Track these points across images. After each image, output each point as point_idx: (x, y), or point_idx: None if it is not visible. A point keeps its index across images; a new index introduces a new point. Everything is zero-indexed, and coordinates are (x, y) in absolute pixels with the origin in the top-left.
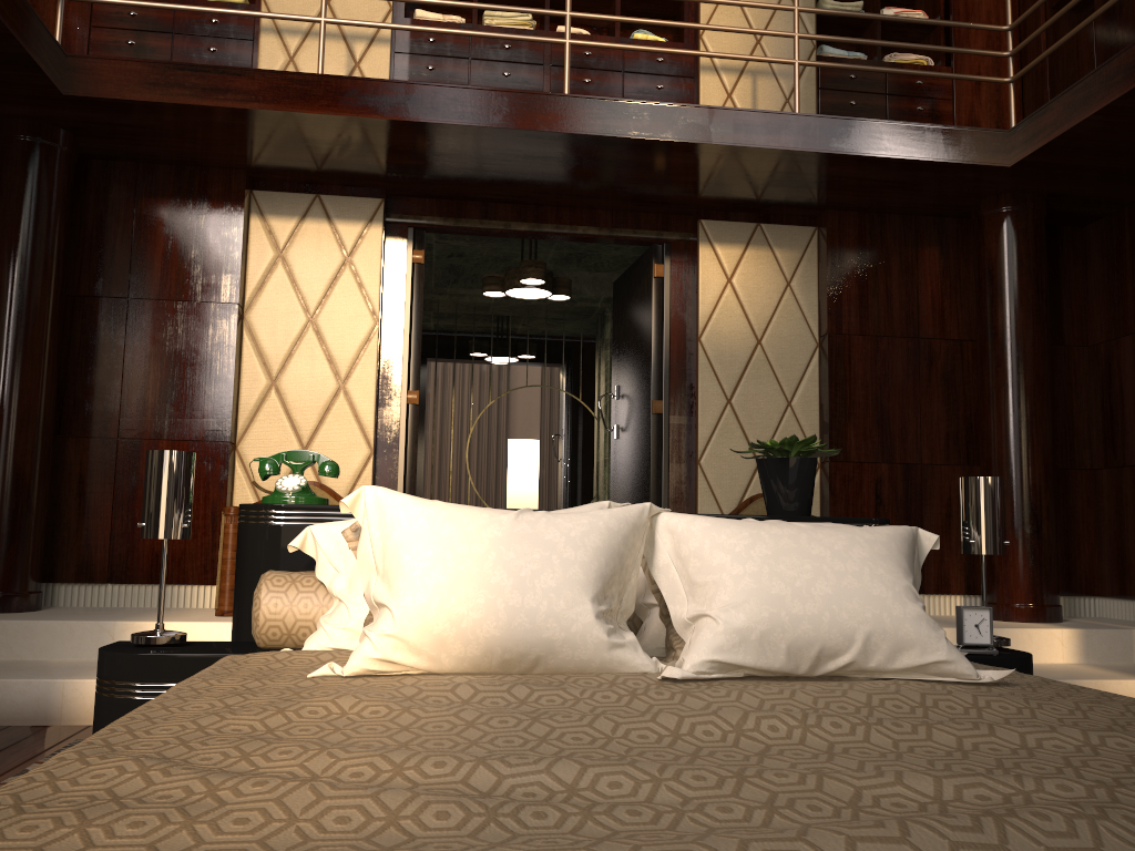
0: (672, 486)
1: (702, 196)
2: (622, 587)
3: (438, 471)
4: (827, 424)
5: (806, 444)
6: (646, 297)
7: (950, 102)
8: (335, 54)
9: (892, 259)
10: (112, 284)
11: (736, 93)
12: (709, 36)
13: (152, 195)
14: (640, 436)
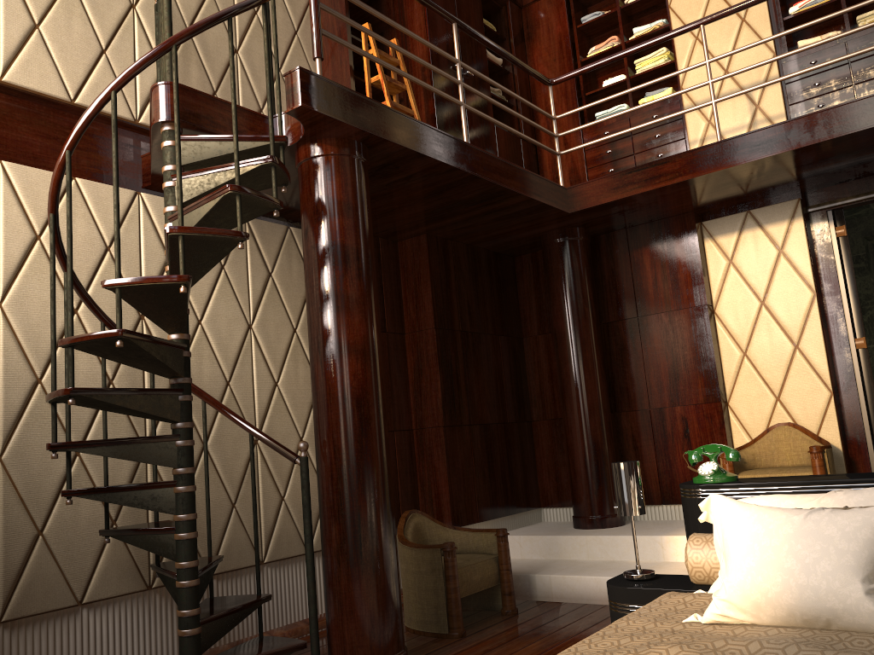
0: None
1: None
2: None
3: None
4: None
5: None
6: None
7: None
8: (739, 106)
9: None
10: (626, 310)
11: None
12: None
13: (638, 247)
14: None
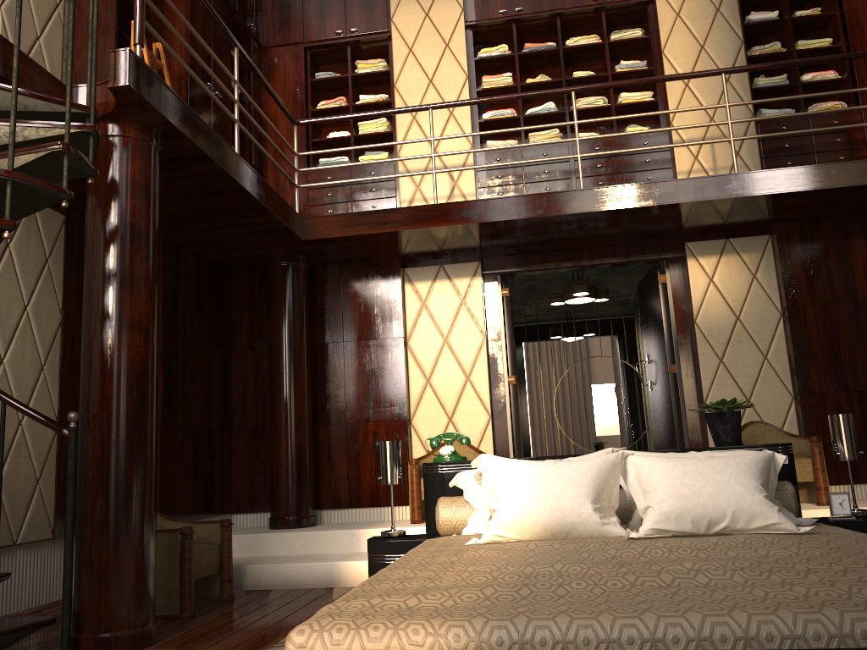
0: (689, 421)
1: (683, 229)
2: (609, 495)
3: (536, 420)
4: (794, 369)
5: (732, 403)
6: (656, 296)
7: (862, 131)
8: (442, 180)
9: (829, 249)
10: (334, 335)
11: (700, 155)
12: (677, 121)
13: (350, 281)
14: (664, 388)
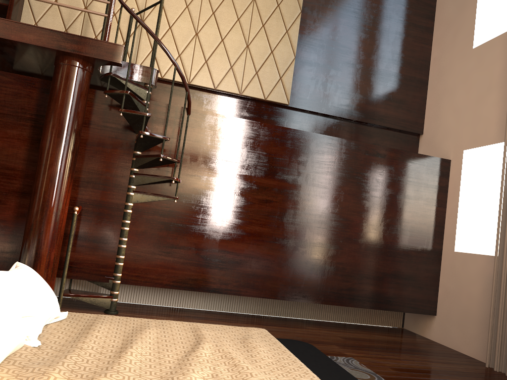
0: None
1: None
2: None
3: None
4: None
5: None
6: None
7: None
8: None
9: None
10: None
11: None
12: None
13: None
14: None
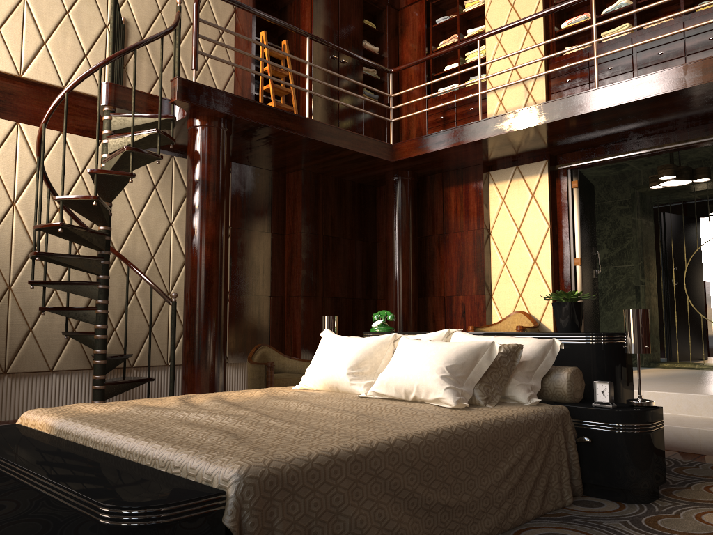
0: None
1: None
2: (374, 364)
3: (666, 295)
4: None
5: (566, 295)
6: None
7: None
8: (519, 92)
9: None
10: (437, 228)
11: None
12: None
13: (448, 186)
14: None
